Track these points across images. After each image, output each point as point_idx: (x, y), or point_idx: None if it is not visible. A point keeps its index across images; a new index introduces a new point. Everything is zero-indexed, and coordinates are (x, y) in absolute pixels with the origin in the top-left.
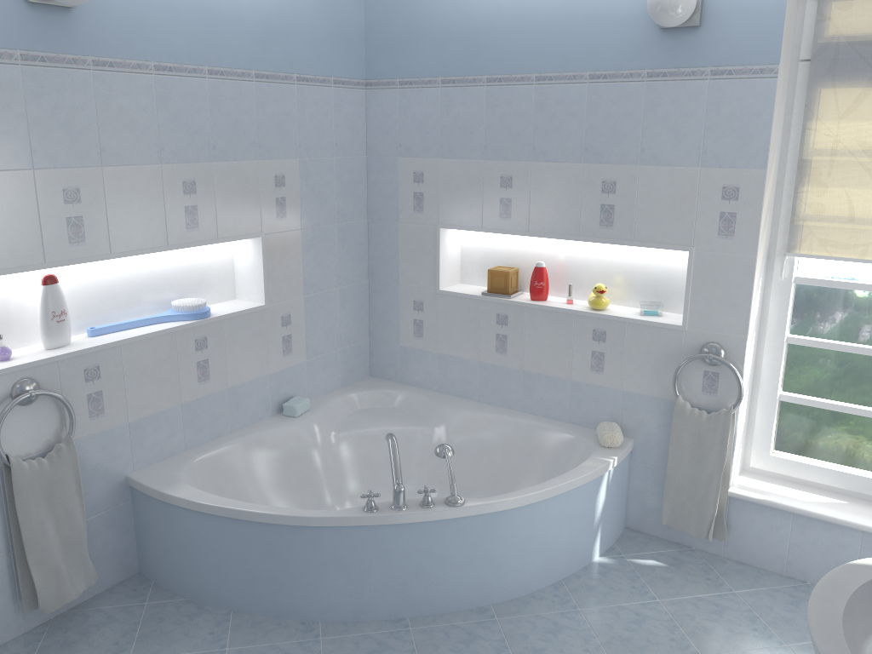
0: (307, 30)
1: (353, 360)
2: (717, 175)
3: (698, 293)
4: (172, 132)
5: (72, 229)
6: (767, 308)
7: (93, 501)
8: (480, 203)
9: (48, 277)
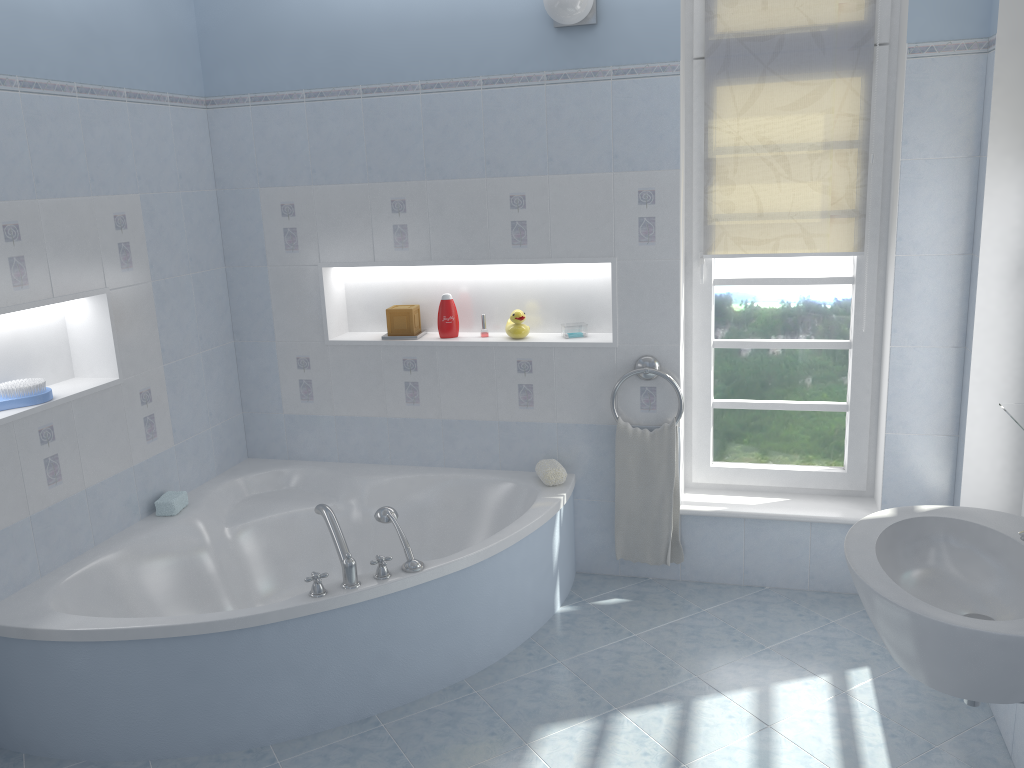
0: (133, 35)
1: (228, 440)
2: (631, 180)
3: (626, 305)
4: None
5: None
6: (691, 315)
7: None
8: (370, 234)
9: None
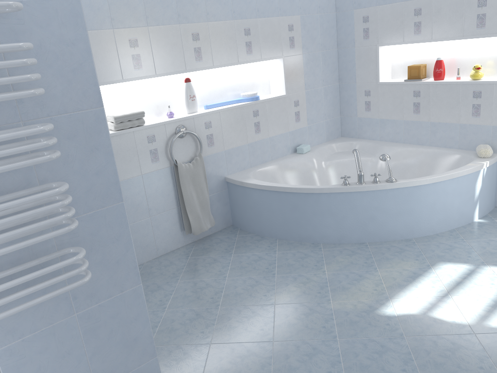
0: None
1: (332, 127)
2: None
3: None
4: (238, 3)
5: (196, 53)
6: None
7: (211, 187)
8: (402, 28)
9: (186, 78)
